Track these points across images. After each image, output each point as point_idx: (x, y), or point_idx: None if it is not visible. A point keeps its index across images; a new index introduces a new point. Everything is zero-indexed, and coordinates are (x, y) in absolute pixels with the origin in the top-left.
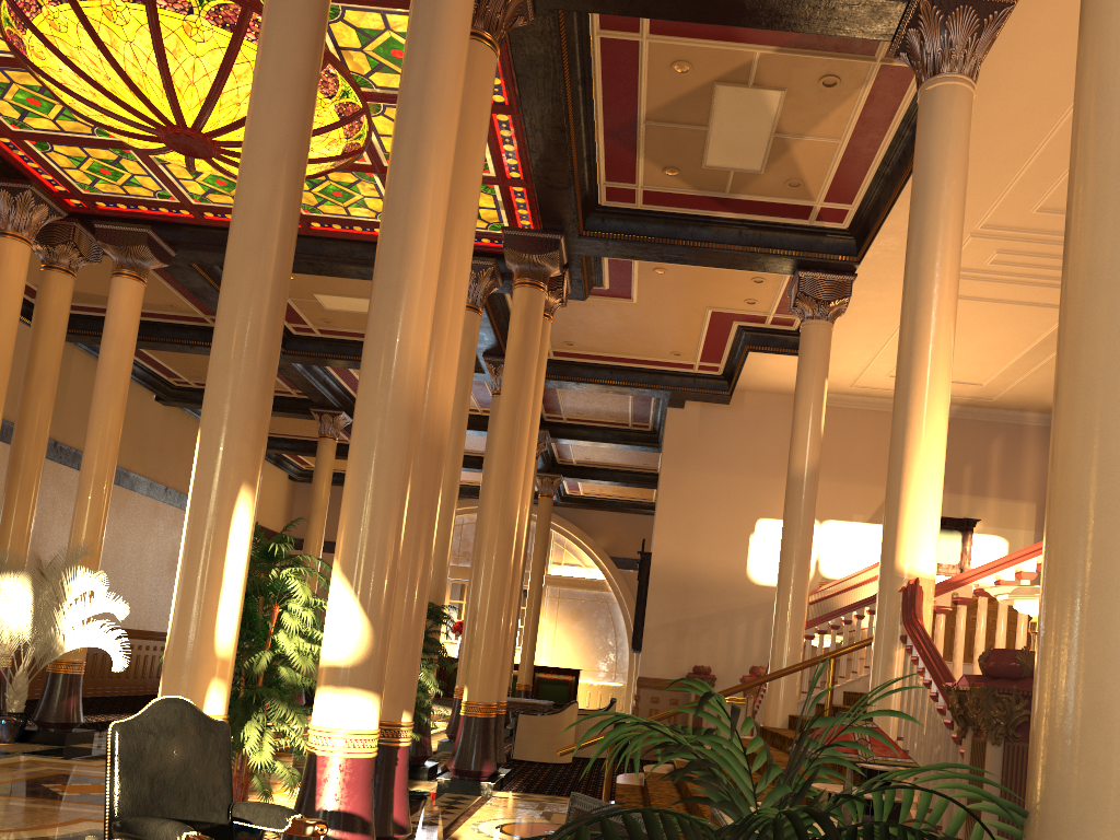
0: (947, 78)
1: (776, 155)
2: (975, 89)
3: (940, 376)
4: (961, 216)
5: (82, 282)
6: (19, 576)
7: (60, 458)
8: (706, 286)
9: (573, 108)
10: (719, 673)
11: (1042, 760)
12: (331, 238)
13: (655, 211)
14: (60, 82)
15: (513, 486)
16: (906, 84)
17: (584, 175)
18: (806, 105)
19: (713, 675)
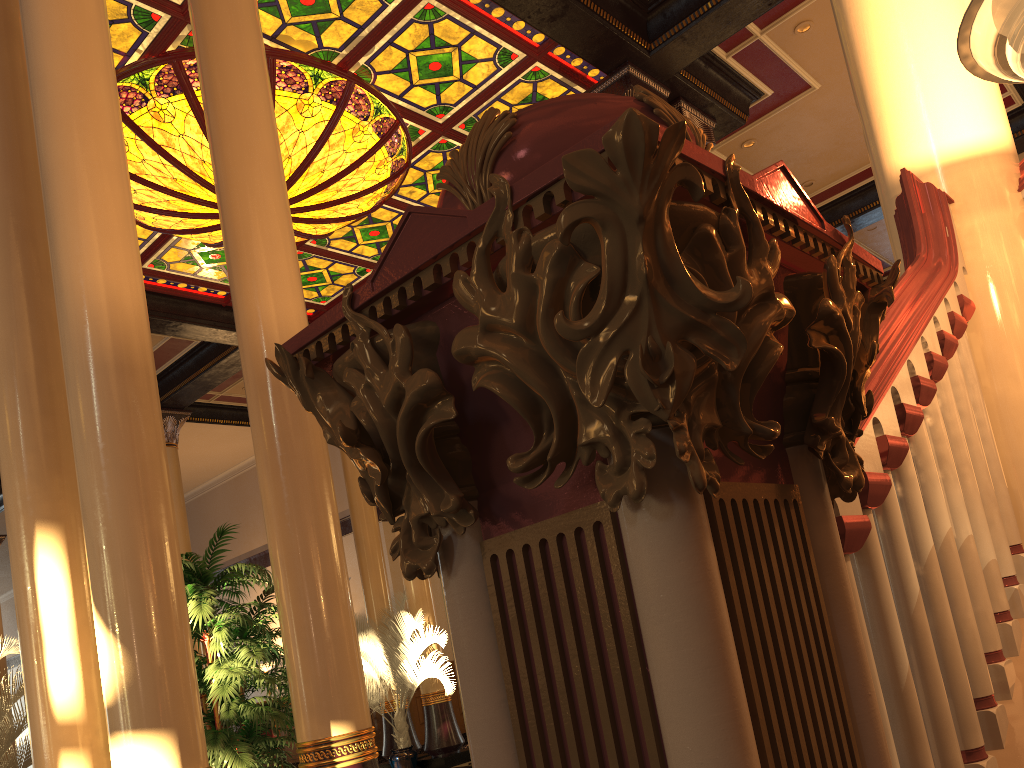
0: None
1: None
2: None
3: None
4: None
5: None
6: (368, 634)
7: None
8: None
9: None
10: None
11: None
12: None
13: None
14: (168, 228)
15: None
16: None
17: None
18: None
19: None
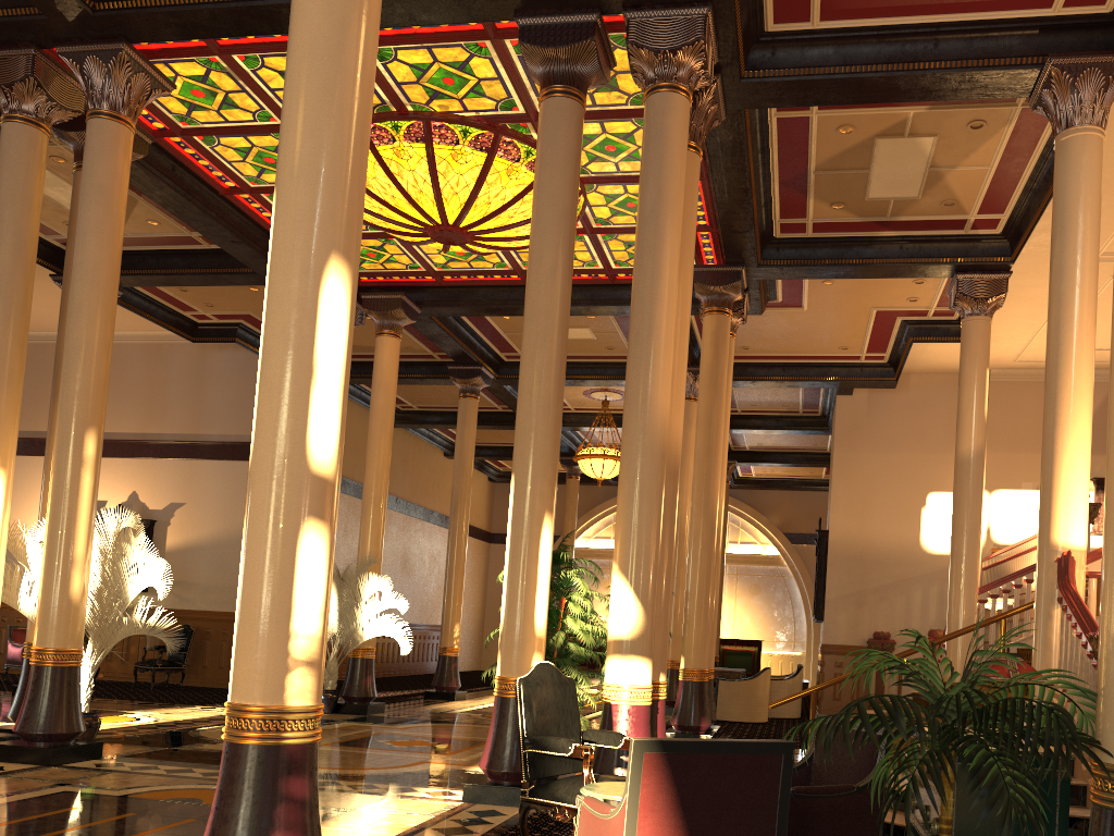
0: (1079, 129)
1: (931, 184)
2: (1104, 134)
3: (1082, 382)
4: (1096, 244)
5: None
6: None
7: None
8: (870, 290)
9: (754, 172)
10: (897, 637)
11: (1102, 665)
12: None
13: (824, 237)
14: None
15: (712, 485)
16: (1046, 119)
17: (762, 217)
18: (956, 144)
19: (892, 640)
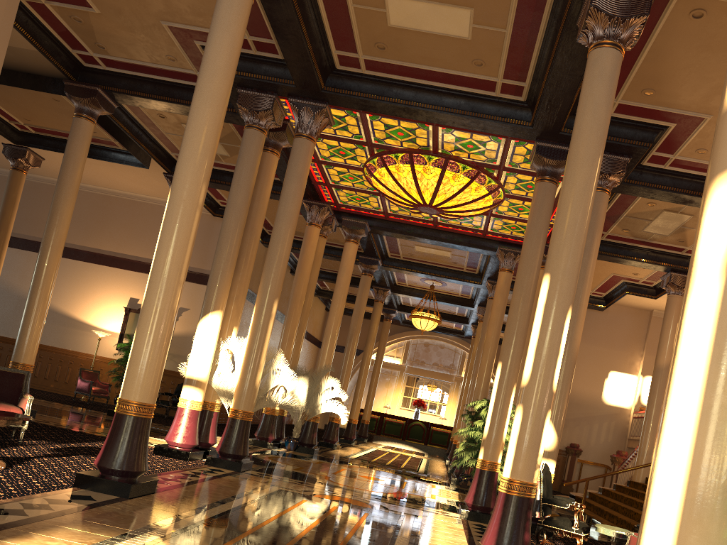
0: None
1: (677, 232)
2: None
3: None
4: None
5: (299, 227)
6: (304, 378)
7: None
8: (616, 266)
9: None
10: (582, 447)
11: None
12: (444, 230)
13: (609, 241)
14: (384, 183)
15: None
16: None
17: None
18: None
19: (580, 449)
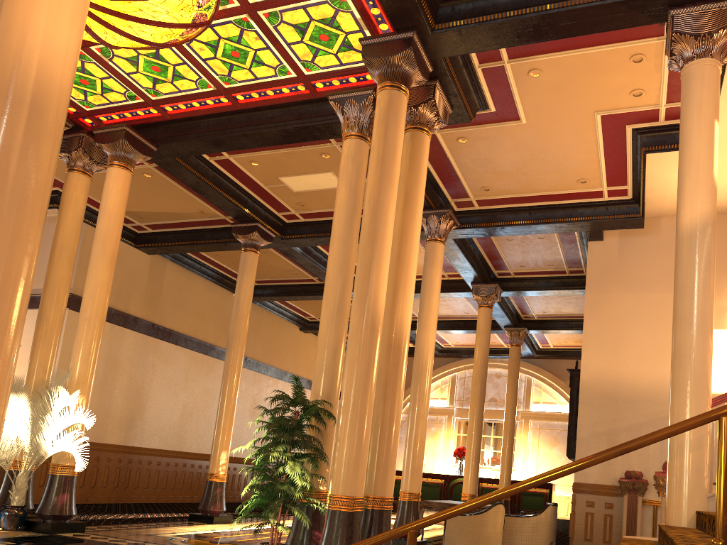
0: None
1: None
2: None
3: None
4: None
5: (142, 202)
6: (20, 397)
7: (157, 335)
8: (585, 82)
9: None
10: (652, 478)
11: None
12: (257, 110)
13: None
14: None
15: (374, 276)
16: None
17: None
18: None
19: (645, 480)
